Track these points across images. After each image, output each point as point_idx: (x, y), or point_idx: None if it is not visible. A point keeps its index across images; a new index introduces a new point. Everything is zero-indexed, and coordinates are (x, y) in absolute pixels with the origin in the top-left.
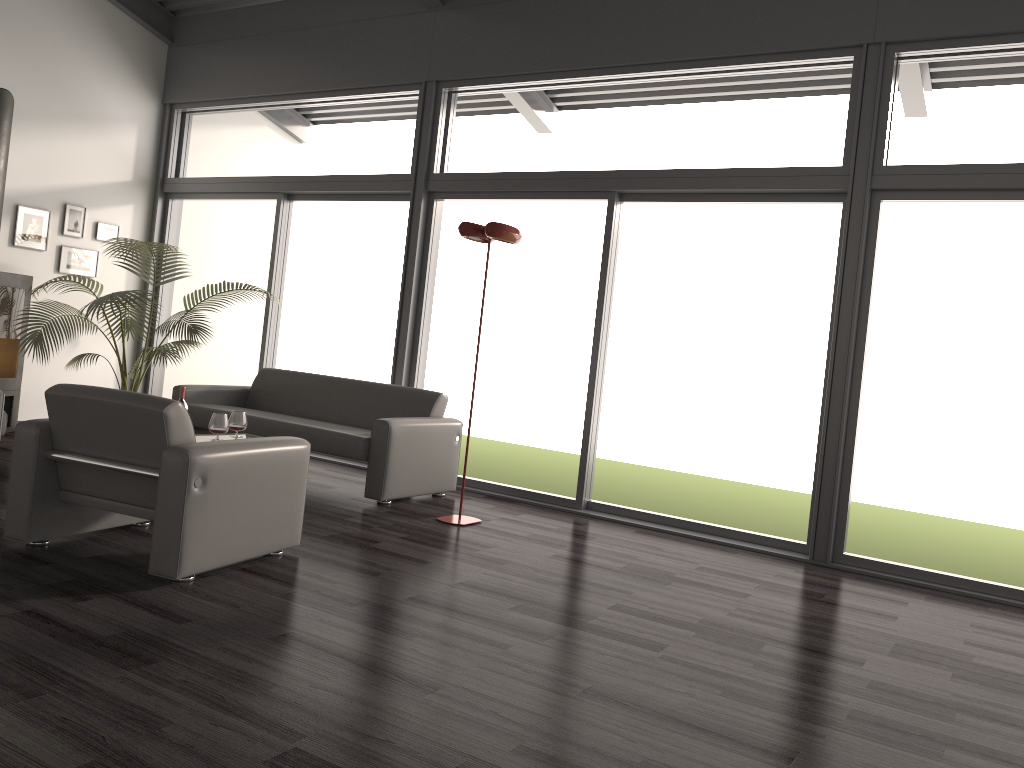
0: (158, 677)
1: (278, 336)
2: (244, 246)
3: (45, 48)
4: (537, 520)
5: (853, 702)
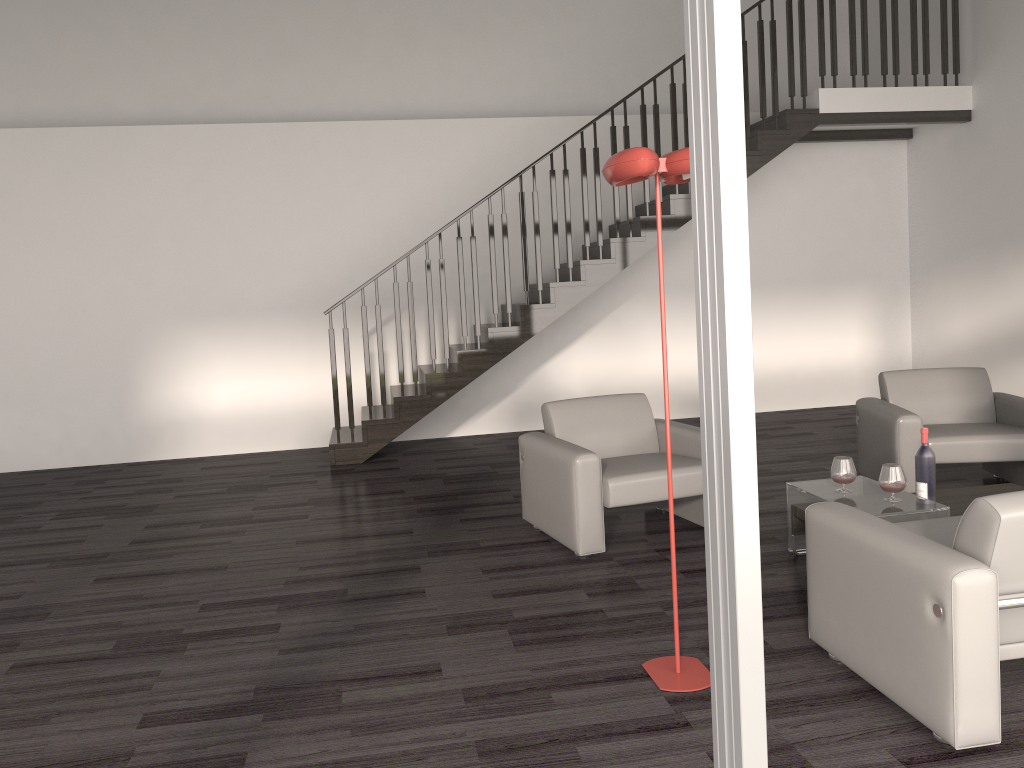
0: (401, 511)
1: None
2: None
3: None
4: (652, 758)
5: (40, 625)
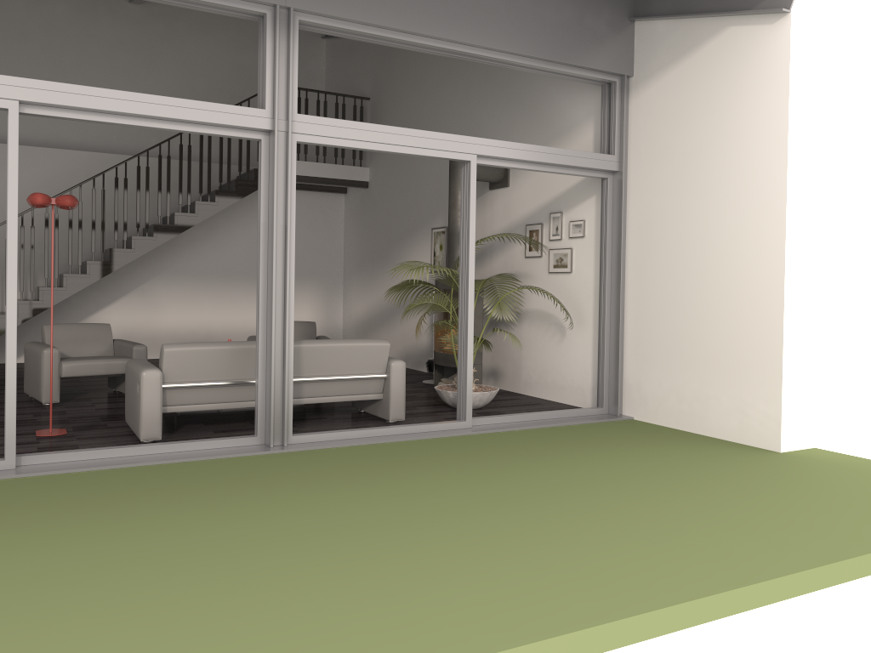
0: None
1: (467, 311)
2: (710, 201)
3: (534, 97)
4: None
5: None
